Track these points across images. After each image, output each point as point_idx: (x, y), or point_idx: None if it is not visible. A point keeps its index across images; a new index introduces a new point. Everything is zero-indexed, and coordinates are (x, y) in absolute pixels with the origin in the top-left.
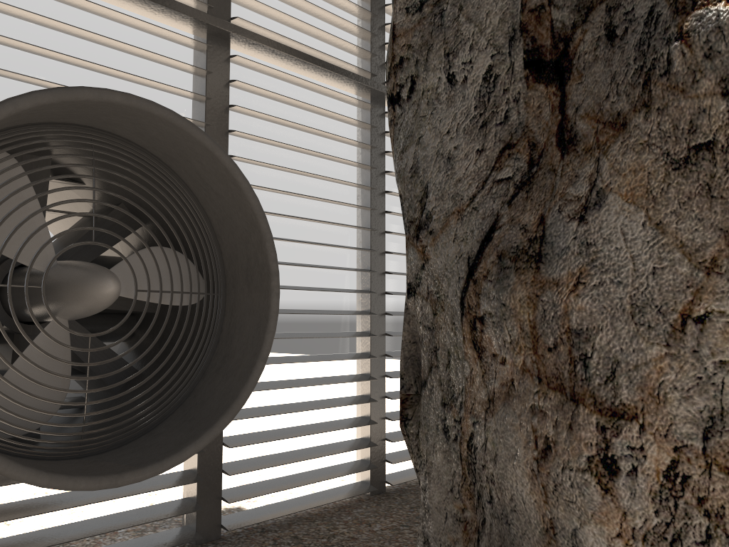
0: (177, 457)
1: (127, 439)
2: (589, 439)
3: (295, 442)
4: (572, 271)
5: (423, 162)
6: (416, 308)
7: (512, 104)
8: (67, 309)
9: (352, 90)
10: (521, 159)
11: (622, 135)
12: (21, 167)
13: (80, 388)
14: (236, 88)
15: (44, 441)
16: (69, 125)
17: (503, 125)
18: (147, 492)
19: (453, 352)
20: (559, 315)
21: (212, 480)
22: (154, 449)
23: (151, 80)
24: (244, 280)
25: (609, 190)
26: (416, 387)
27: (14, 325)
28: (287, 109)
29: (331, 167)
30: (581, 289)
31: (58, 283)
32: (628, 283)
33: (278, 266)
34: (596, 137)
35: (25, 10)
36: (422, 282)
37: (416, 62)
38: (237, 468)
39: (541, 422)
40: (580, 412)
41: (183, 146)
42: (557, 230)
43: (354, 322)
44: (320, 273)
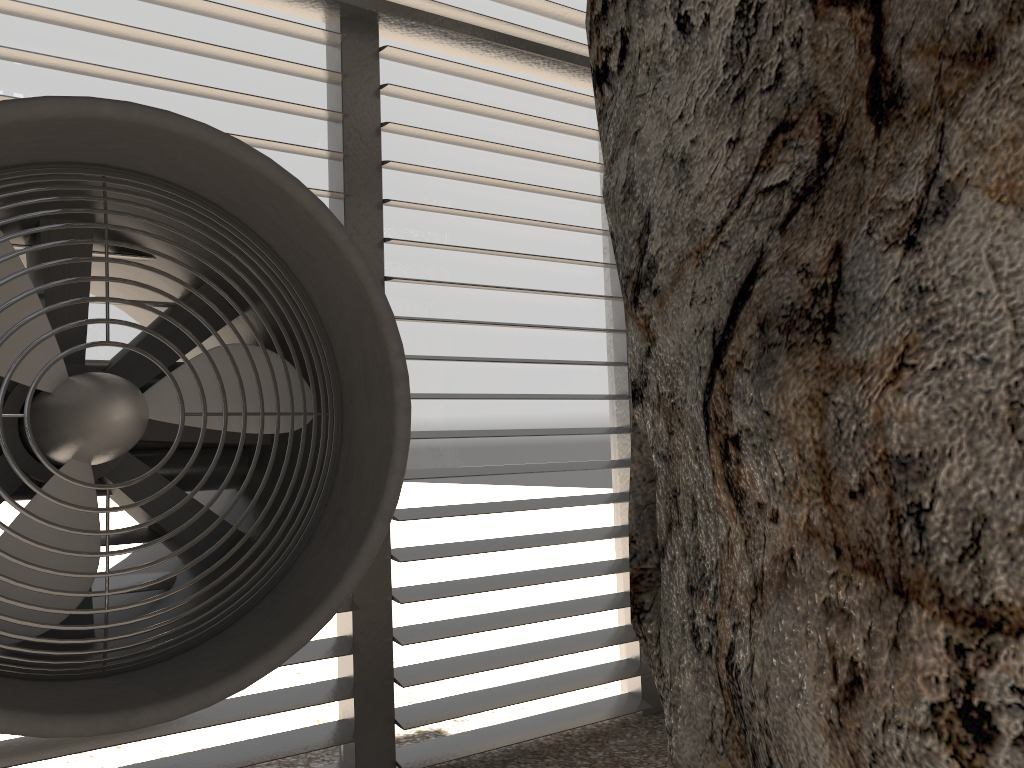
0: (234, 680)
1: (181, 646)
2: (933, 669)
3: (516, 634)
4: (890, 343)
5: (642, 173)
6: (646, 422)
7: (789, 51)
8: (74, 448)
9: (585, 84)
10: (806, 147)
11: (988, 74)
12: (3, 235)
13: (172, 559)
14: (396, 98)
15: (43, 653)
16: (66, 165)
17: (774, 91)
18: (271, 714)
19: (699, 499)
20: (867, 430)
21: (378, 694)
22: (210, 664)
23: (252, 96)
24: (362, 389)
25: (964, 183)
26: (657, 557)
27: (42, 471)
28: (479, 123)
29: (557, 207)
30: (907, 378)
31: (58, 409)
32: (1003, 361)
33: (476, 364)
34: (938, 85)
35: (53, 9)
36: (649, 379)
37: (626, 5)
38: (417, 675)
39: (842, 632)
40: (913, 617)
41: (239, 181)
42: (865, 269)
43: (606, 445)
44: (545, 372)
